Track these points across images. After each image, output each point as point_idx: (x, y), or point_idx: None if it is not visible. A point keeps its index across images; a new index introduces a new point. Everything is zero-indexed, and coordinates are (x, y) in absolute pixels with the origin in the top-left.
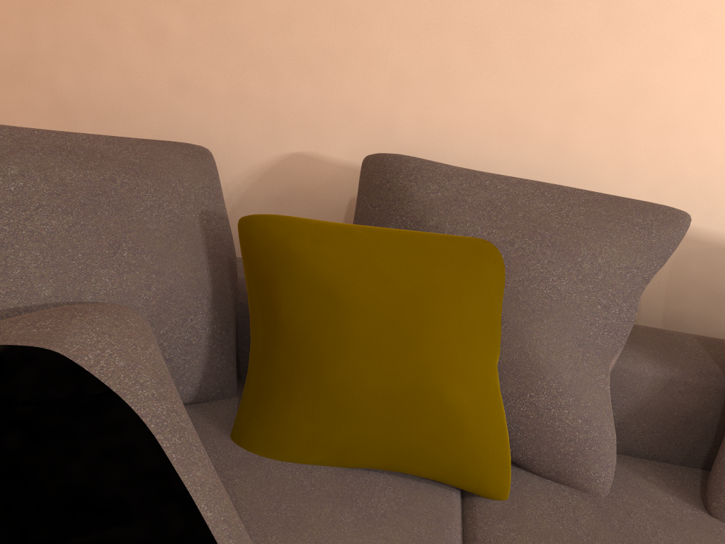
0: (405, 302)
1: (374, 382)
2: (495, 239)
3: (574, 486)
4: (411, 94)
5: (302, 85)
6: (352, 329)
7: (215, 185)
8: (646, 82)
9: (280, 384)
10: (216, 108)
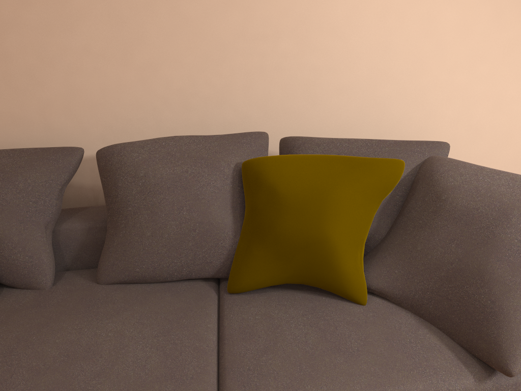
0: None
1: None
2: None
3: (34, 288)
4: None
5: None
6: None
7: None
8: (74, 86)
9: None
10: None
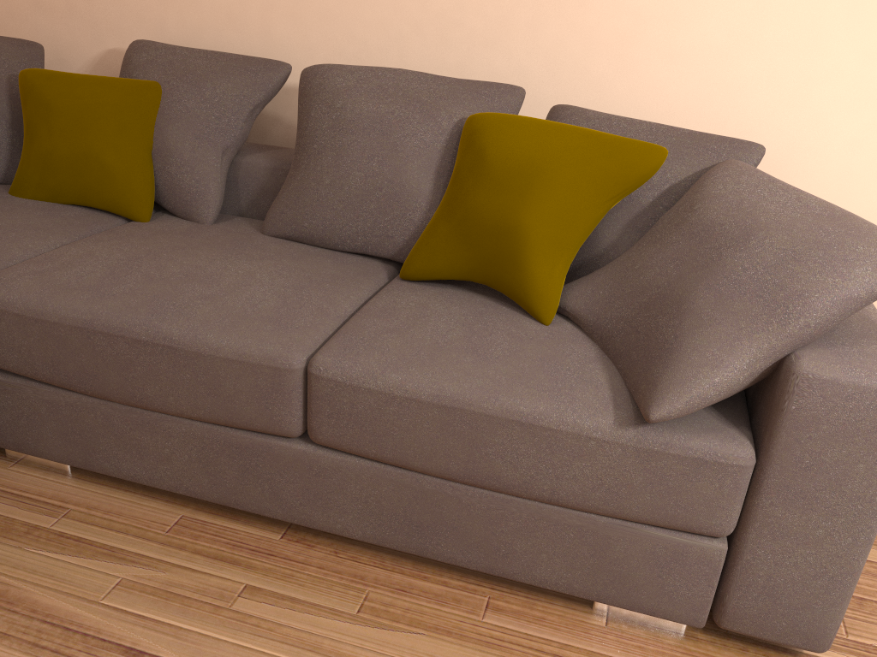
0: (85, 109)
1: (64, 151)
2: (162, 81)
3: (193, 220)
4: (171, 3)
5: (107, 1)
6: (55, 123)
7: (34, 64)
8: None
9: (26, 158)
10: (60, 21)
